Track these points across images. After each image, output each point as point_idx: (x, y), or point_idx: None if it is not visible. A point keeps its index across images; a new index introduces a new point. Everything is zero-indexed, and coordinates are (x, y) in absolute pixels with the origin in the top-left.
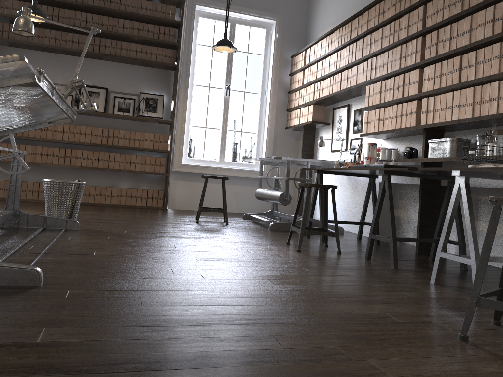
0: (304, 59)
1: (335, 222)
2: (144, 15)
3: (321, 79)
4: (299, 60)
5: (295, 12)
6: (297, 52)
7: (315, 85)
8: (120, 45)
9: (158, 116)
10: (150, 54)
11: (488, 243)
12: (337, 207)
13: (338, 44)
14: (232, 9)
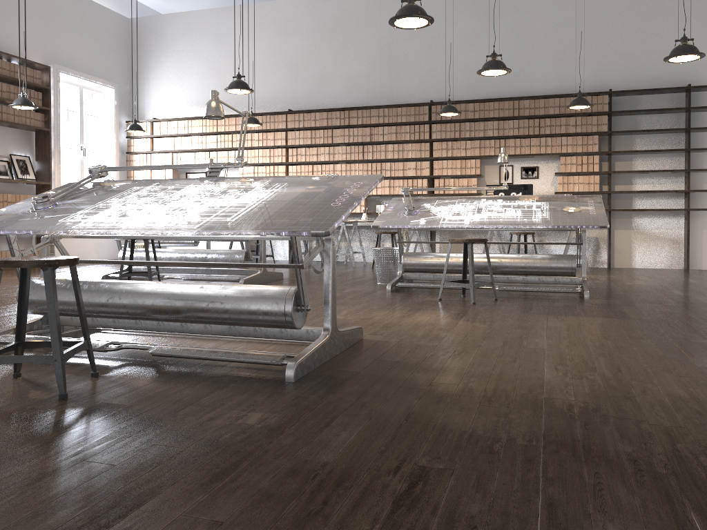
0: (150, 129)
1: (272, 249)
2: (22, 80)
3: (181, 151)
4: (142, 128)
5: (122, 80)
6: (139, 120)
7: (173, 154)
8: (1, 109)
9: (33, 177)
10: (25, 118)
11: (379, 244)
12: (201, 245)
13: (202, 131)
14: (85, 77)
